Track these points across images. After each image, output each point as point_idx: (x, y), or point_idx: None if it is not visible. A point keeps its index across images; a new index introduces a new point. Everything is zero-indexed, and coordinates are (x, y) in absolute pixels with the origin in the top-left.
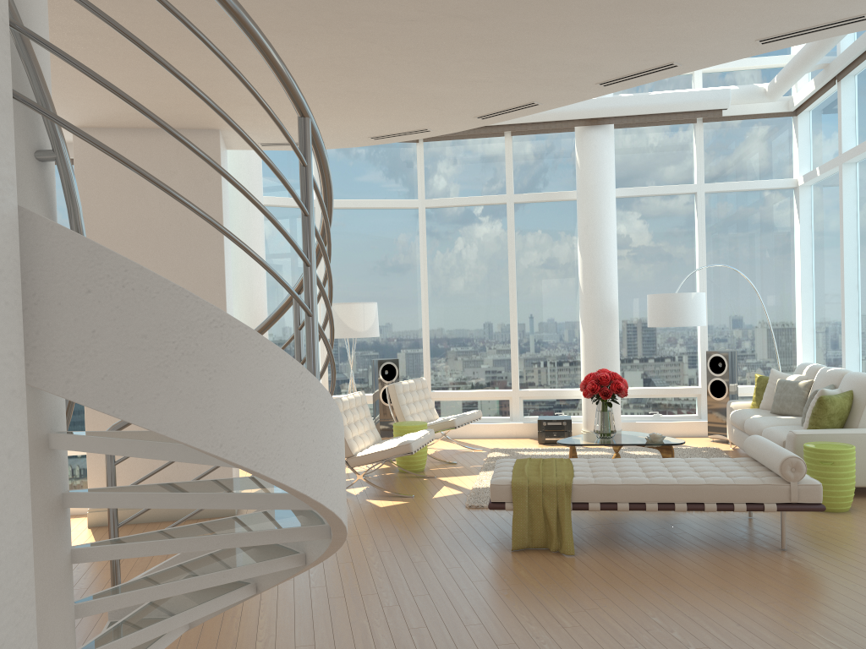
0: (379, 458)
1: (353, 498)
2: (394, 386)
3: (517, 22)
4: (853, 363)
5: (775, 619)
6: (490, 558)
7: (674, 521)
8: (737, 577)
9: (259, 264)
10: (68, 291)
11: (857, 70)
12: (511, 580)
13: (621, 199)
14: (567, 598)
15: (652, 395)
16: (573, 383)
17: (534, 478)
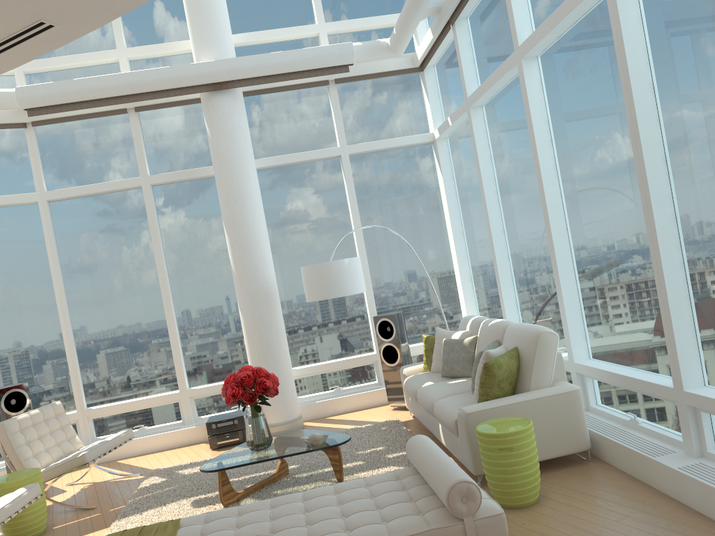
0: None
1: None
2: (3, 425)
3: None
4: (512, 309)
5: None
6: None
7: None
8: None
9: None
10: None
11: (468, 11)
12: None
13: (267, 169)
14: None
15: (330, 369)
16: None
17: None
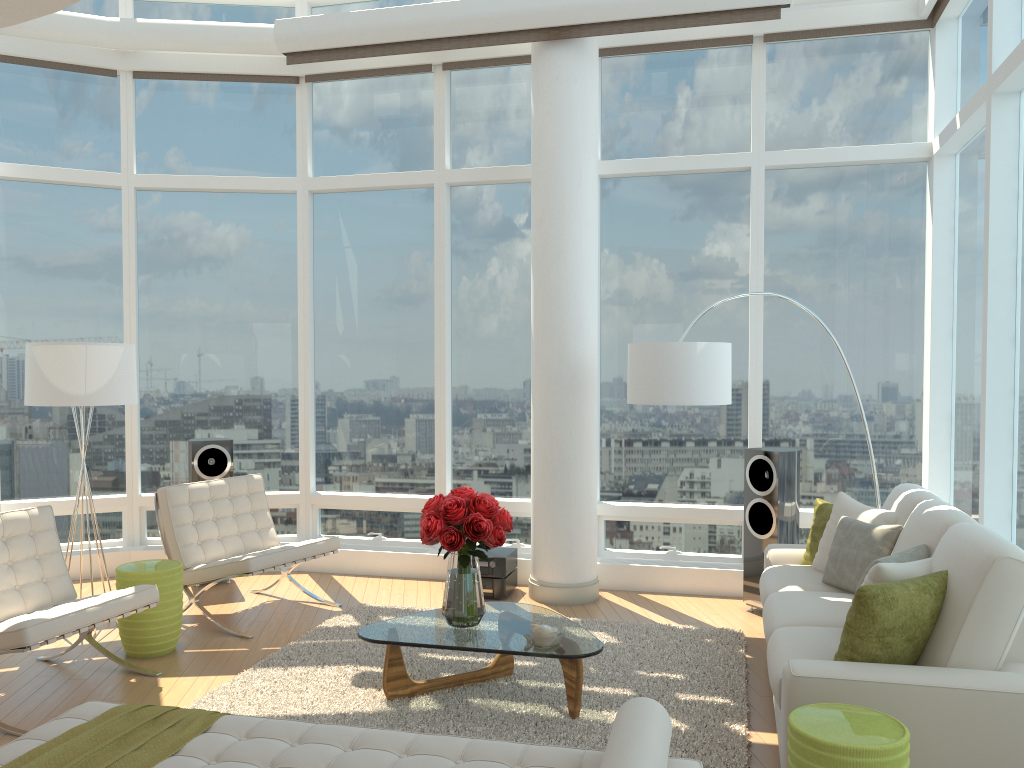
0: None
1: None
2: (166, 492)
3: None
4: (1000, 491)
5: None
6: None
7: None
8: None
9: None
10: None
11: None
12: None
13: (625, 179)
14: None
15: (665, 517)
16: None
17: None
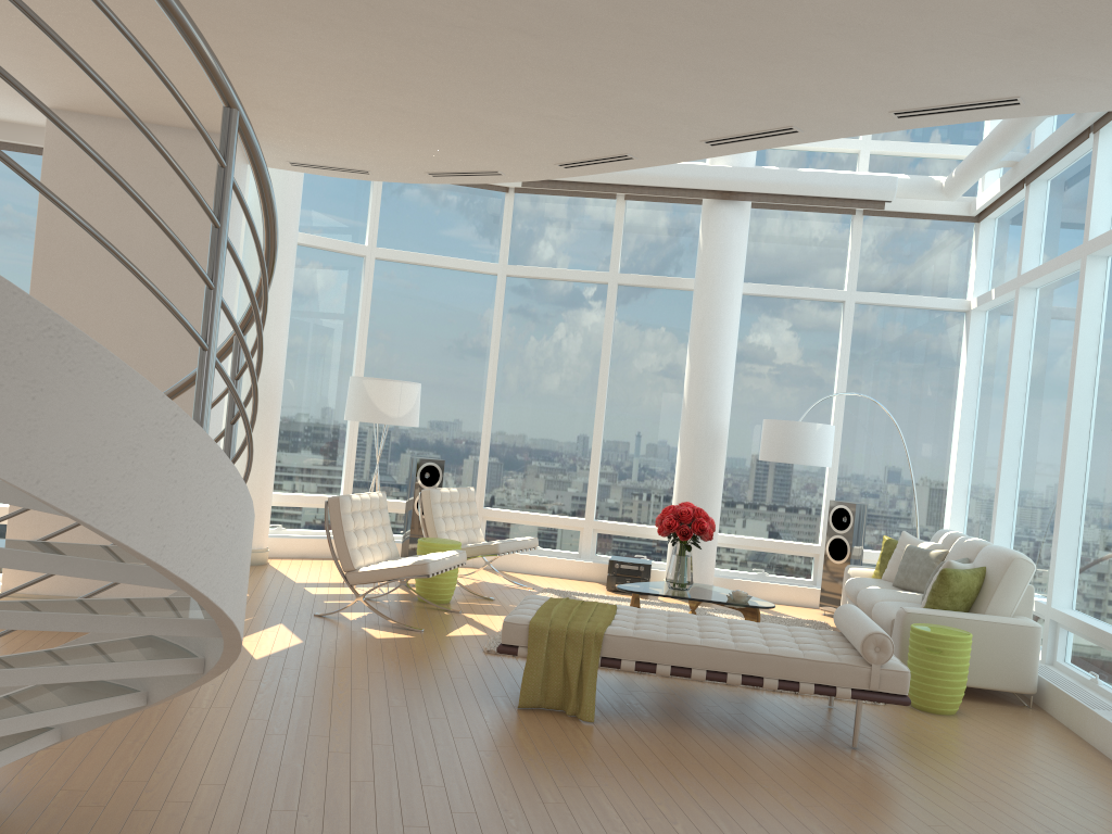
0: (386, 577)
1: (346, 623)
2: (429, 493)
3: (591, 47)
4: (1004, 537)
5: (808, 824)
6: (487, 713)
7: (734, 700)
8: (782, 772)
9: (280, 317)
10: None
11: (1050, 174)
12: (502, 742)
13: (751, 296)
14: (563, 770)
15: (759, 547)
16: None
17: (559, 621)
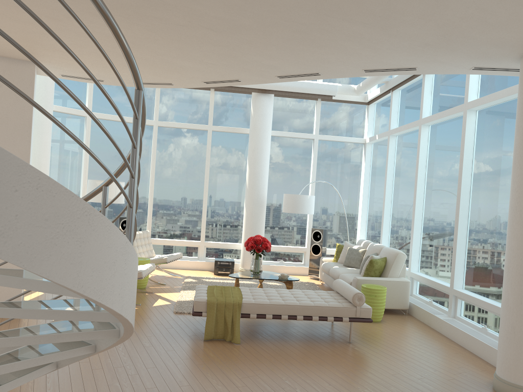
0: None
1: None
2: None
3: (241, 37)
4: (385, 241)
5: (347, 381)
6: (191, 345)
7: (293, 325)
8: (327, 358)
9: (46, 149)
10: (4, 190)
11: (401, 87)
12: (205, 359)
13: (273, 136)
14: (238, 370)
15: (280, 250)
16: (236, 240)
17: (220, 298)
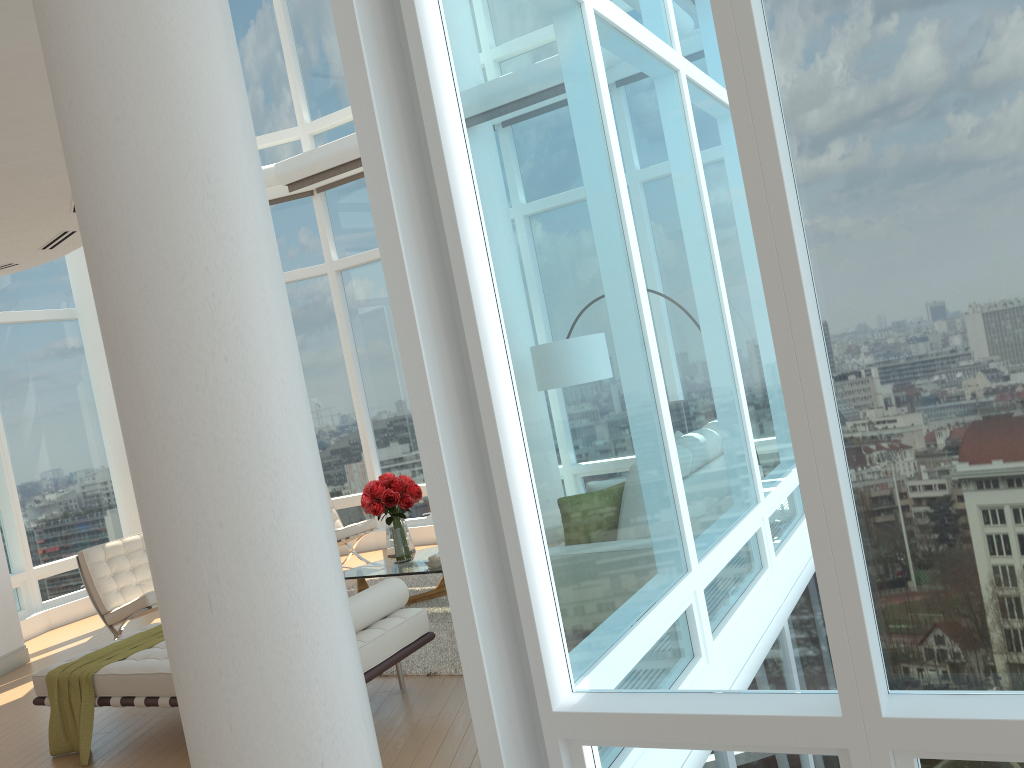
0: (125, 614)
1: None
2: None
3: None
4: None
5: None
6: None
7: None
8: None
9: None
10: None
11: None
12: None
13: None
14: None
15: None
16: None
17: (75, 665)
